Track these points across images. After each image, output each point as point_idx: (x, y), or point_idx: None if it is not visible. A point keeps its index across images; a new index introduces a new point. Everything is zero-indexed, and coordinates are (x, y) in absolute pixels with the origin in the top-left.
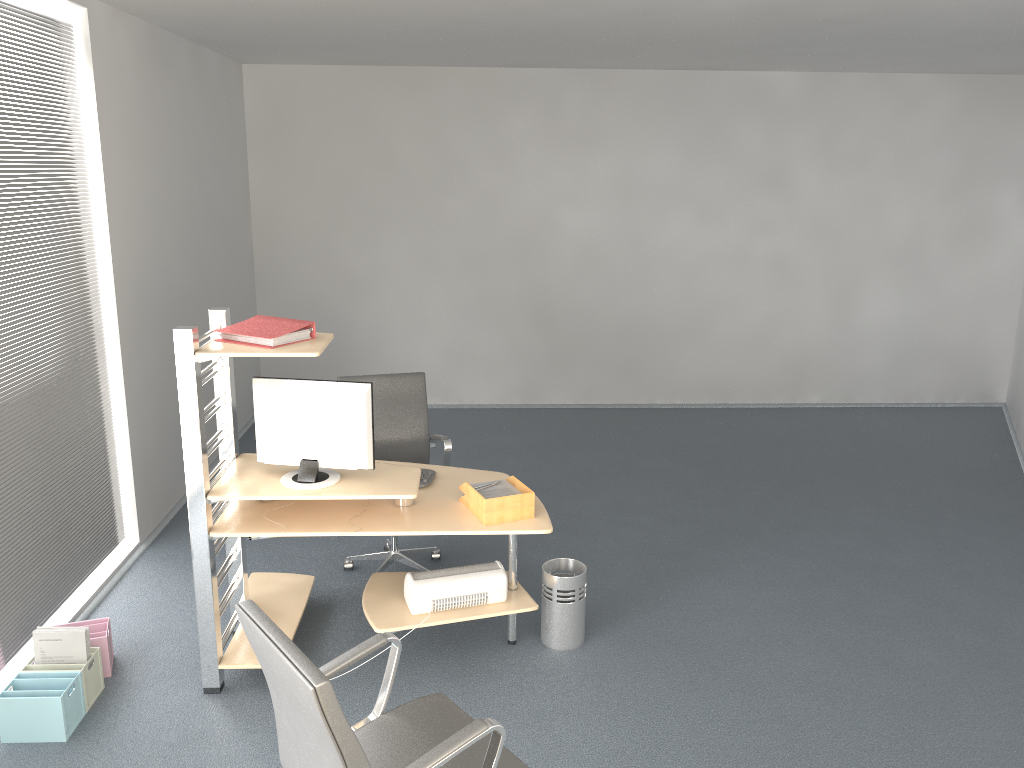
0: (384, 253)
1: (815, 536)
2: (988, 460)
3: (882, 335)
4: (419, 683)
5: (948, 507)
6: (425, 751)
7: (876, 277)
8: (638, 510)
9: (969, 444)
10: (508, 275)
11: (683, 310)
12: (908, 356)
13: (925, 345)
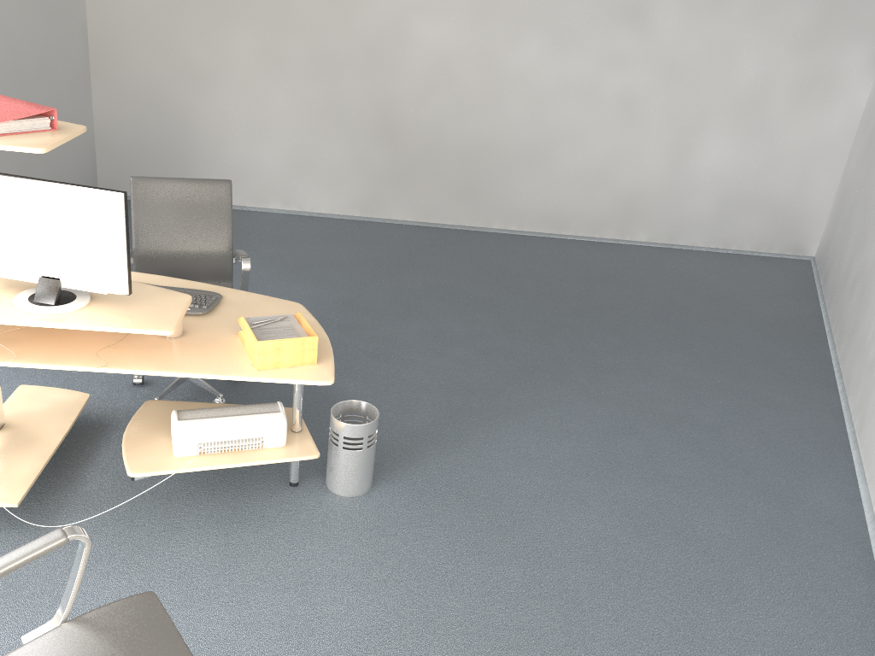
0: (228, 46)
1: (624, 382)
2: (794, 314)
3: (714, 182)
4: (180, 529)
5: (754, 360)
6: None
7: (717, 124)
8: (455, 340)
9: (778, 296)
10: (357, 84)
11: (528, 138)
12: (734, 205)
13: (752, 196)
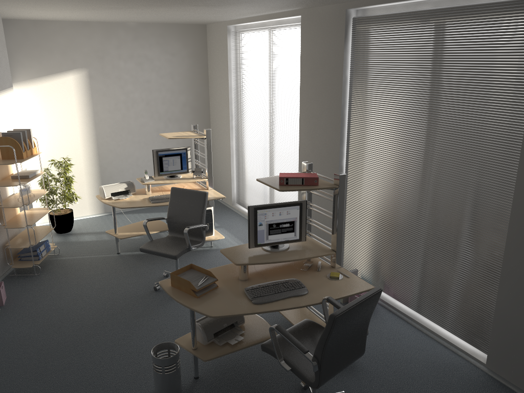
0: None
1: None
2: None
3: None
4: None
5: None
6: (170, 243)
7: None
8: None
9: None
10: None
11: None
12: None
13: None
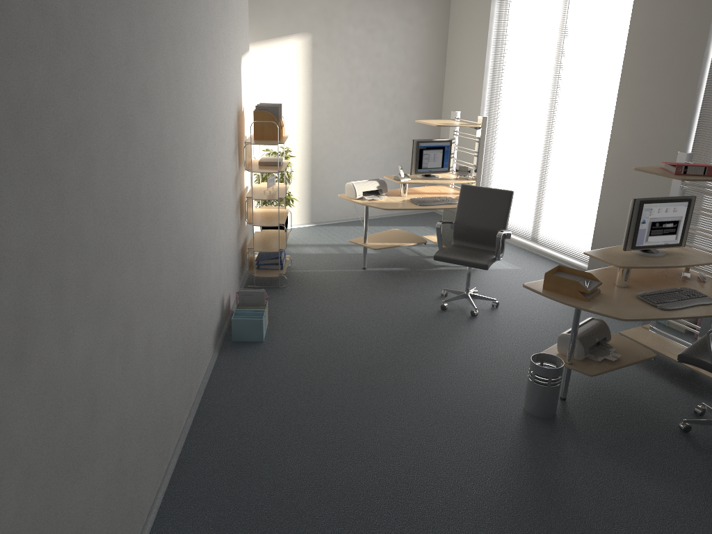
0: None
1: None
2: None
3: None
4: None
5: None
6: (468, 252)
7: None
8: None
9: None
10: None
11: None
12: None
13: None
